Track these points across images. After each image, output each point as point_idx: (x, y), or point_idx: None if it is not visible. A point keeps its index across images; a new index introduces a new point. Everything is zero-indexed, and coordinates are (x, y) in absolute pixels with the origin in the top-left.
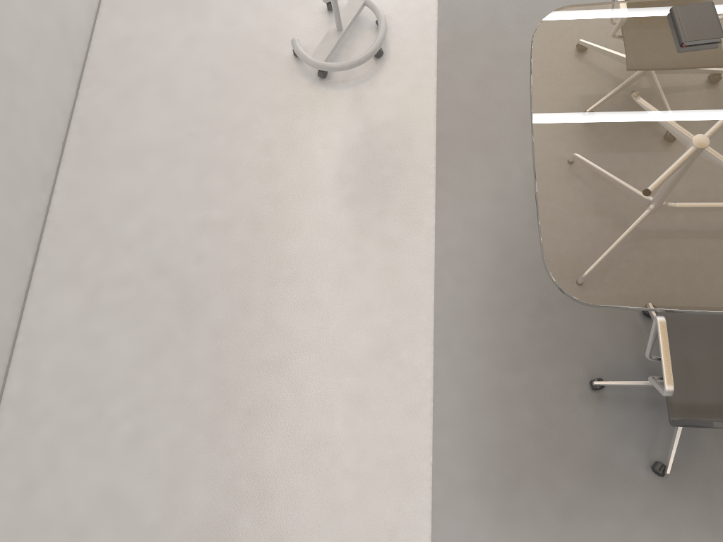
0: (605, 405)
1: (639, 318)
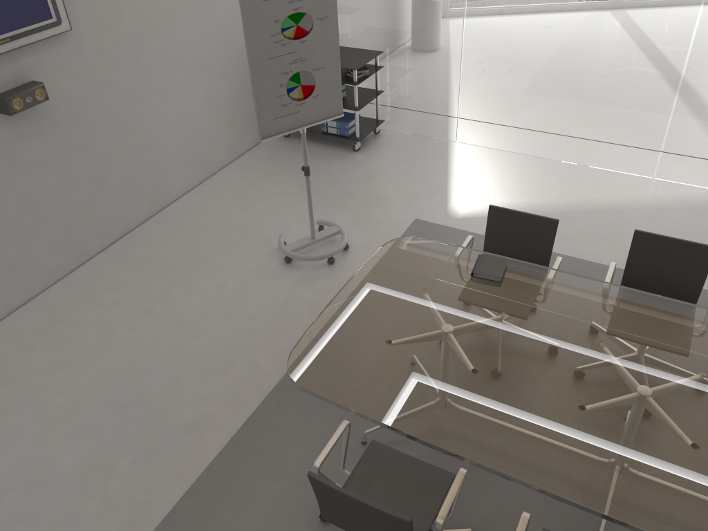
0: None
1: None
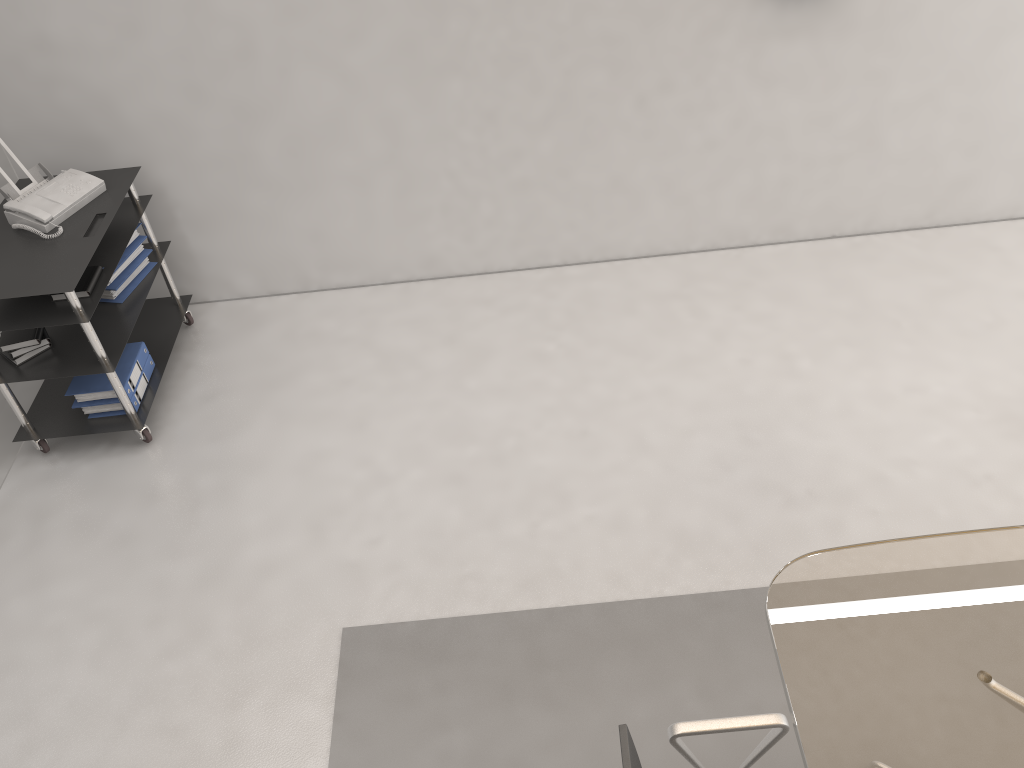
0: None
1: None
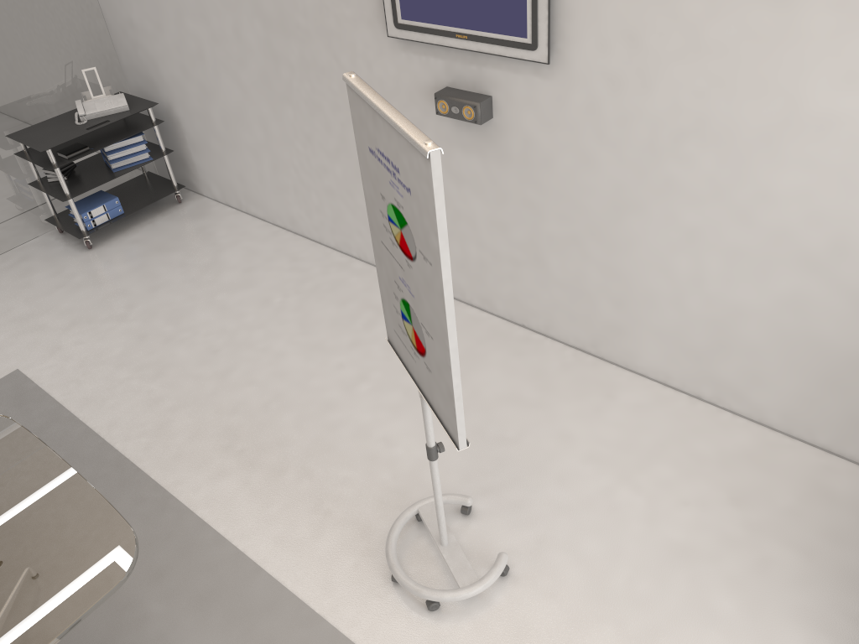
0: None
1: None
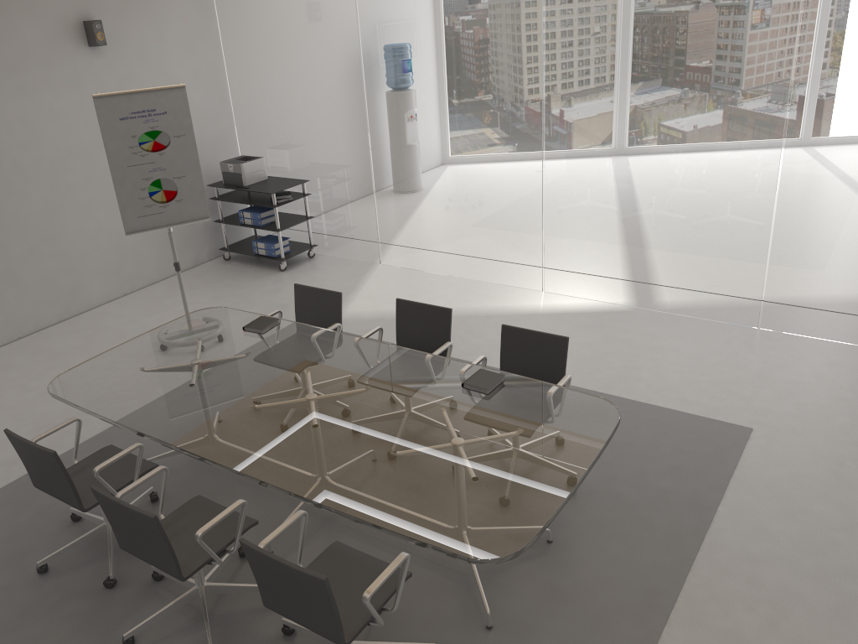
0: (67, 530)
1: (146, 500)
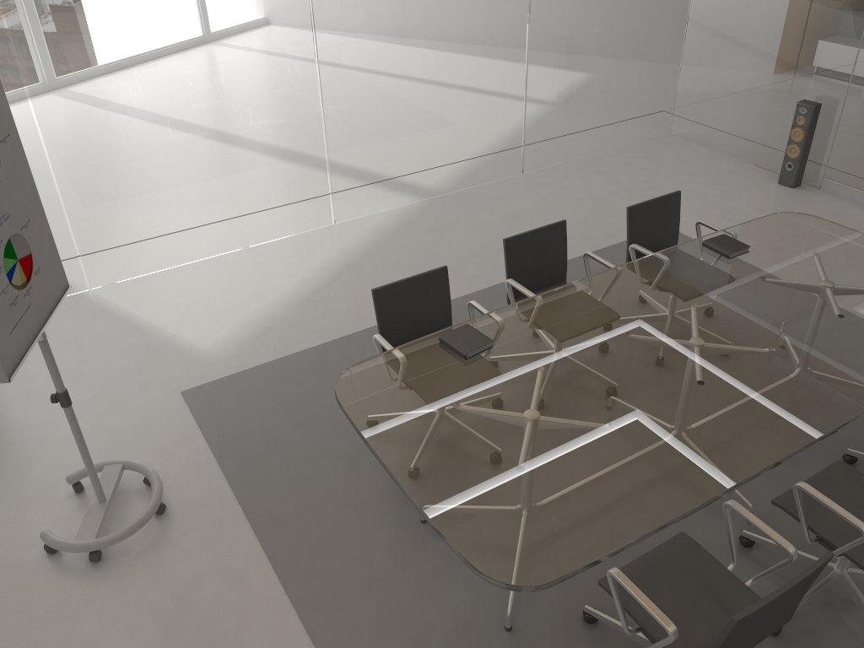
0: None
1: (587, 629)
